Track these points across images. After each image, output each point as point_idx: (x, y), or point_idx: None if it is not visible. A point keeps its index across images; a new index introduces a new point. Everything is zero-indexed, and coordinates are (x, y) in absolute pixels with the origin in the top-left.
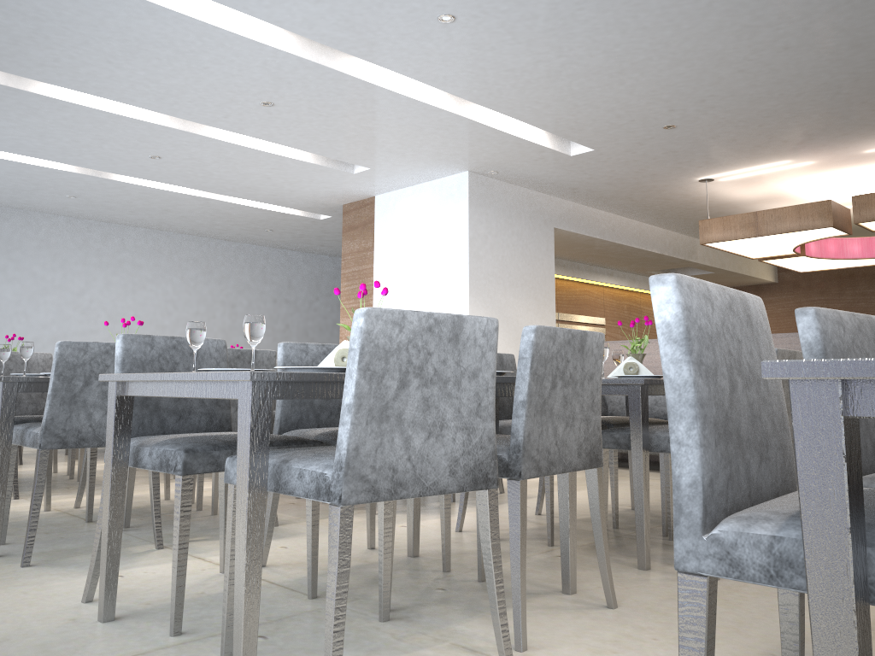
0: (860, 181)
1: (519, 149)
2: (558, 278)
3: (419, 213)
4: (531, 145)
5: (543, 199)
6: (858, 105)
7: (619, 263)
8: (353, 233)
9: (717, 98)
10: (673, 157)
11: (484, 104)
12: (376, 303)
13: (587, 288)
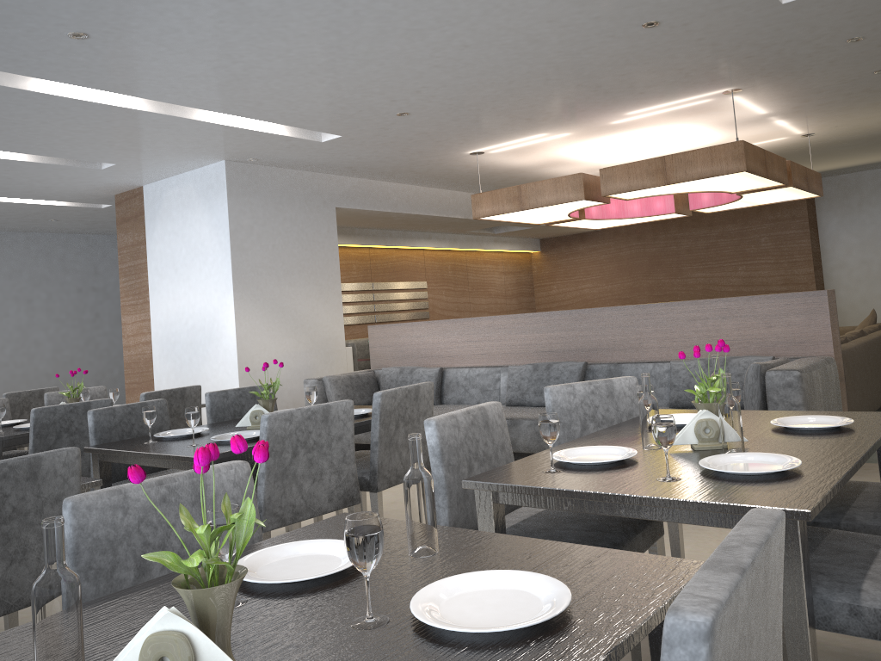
0: (627, 145)
1: (262, 139)
2: (371, 247)
3: (184, 204)
4: (273, 136)
5: (321, 179)
6: (575, 88)
7: (431, 228)
8: (126, 226)
9: (431, 89)
10: (428, 137)
11: (191, 105)
12: (152, 300)
13: (405, 253)
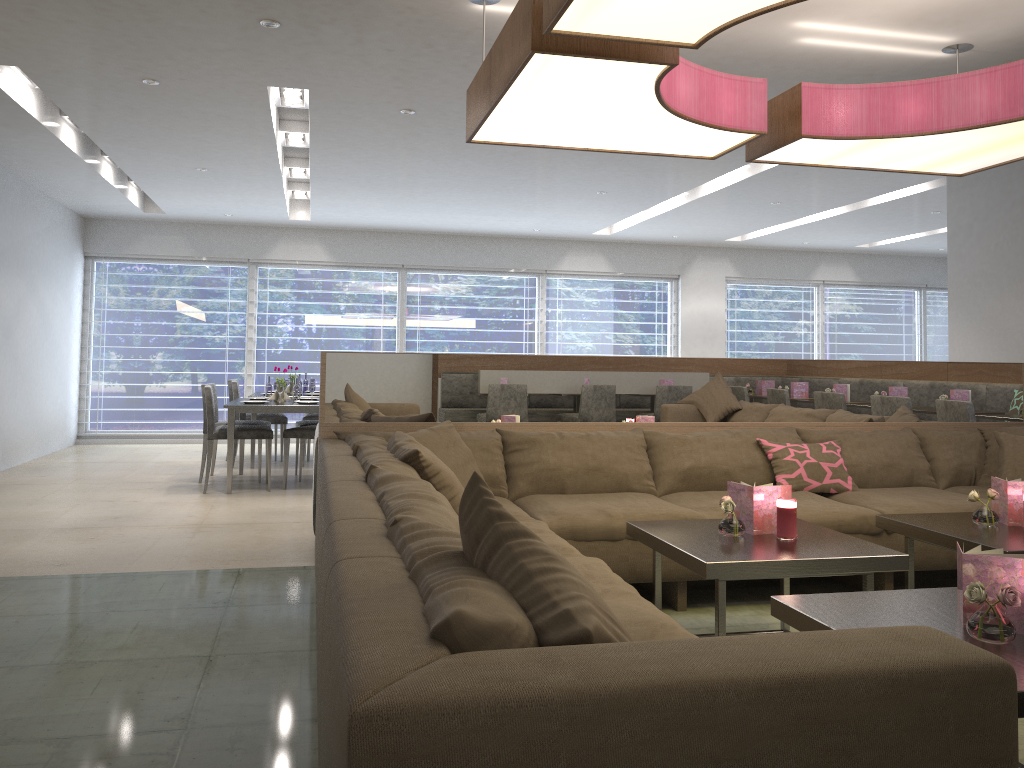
0: None
1: None
2: None
3: None
4: None
5: None
6: None
7: None
8: None
9: None
10: None
11: (722, 173)
12: None
13: None
